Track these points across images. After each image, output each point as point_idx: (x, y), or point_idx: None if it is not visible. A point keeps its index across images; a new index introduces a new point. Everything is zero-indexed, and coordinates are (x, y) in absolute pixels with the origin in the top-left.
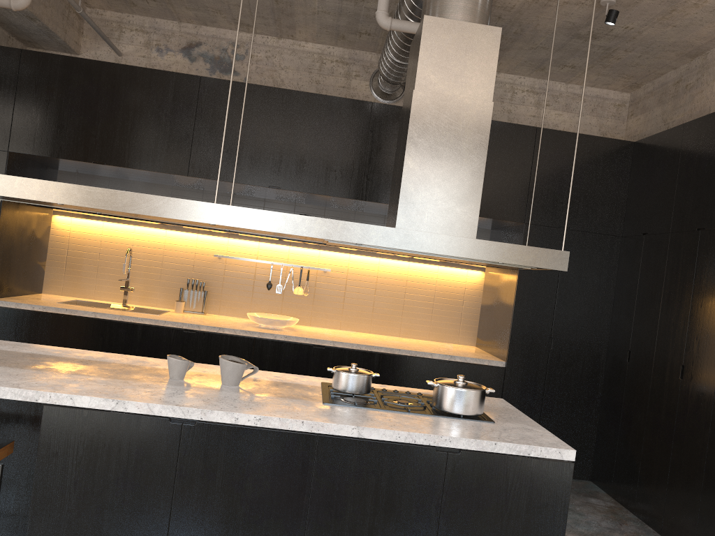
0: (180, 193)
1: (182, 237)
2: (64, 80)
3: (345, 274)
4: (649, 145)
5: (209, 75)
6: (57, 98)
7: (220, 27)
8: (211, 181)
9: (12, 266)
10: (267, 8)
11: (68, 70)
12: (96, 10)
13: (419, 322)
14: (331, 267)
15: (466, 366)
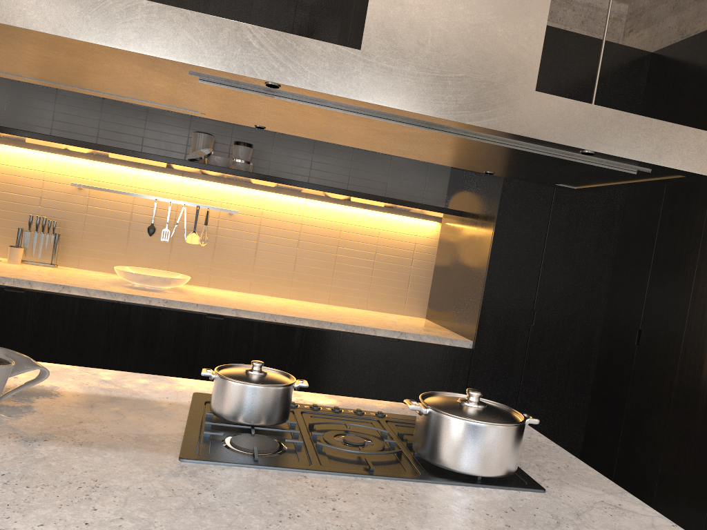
0: (21, 92)
1: (24, 156)
2: None
3: (258, 219)
4: (678, 54)
5: None
6: None
7: None
8: None
9: None
10: None
11: None
12: None
13: (354, 285)
14: (239, 208)
15: (421, 347)
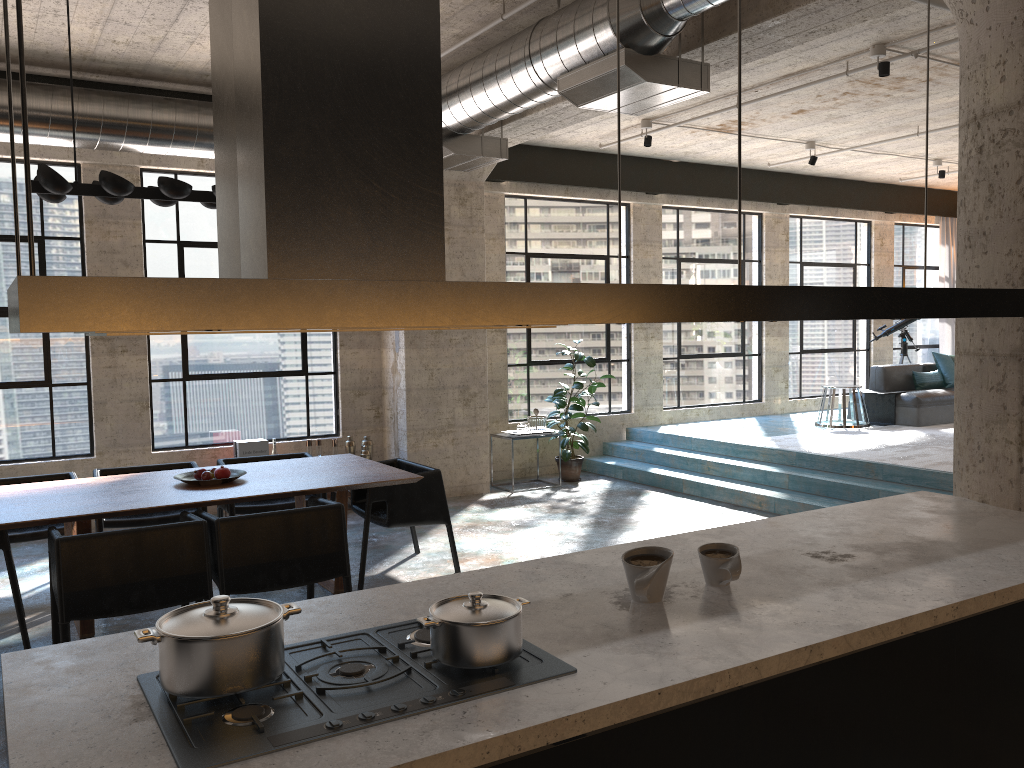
0: None
1: None
2: None
3: None
4: None
5: None
6: None
7: None
8: None
9: None
10: None
11: None
12: None
13: None
14: None
15: None
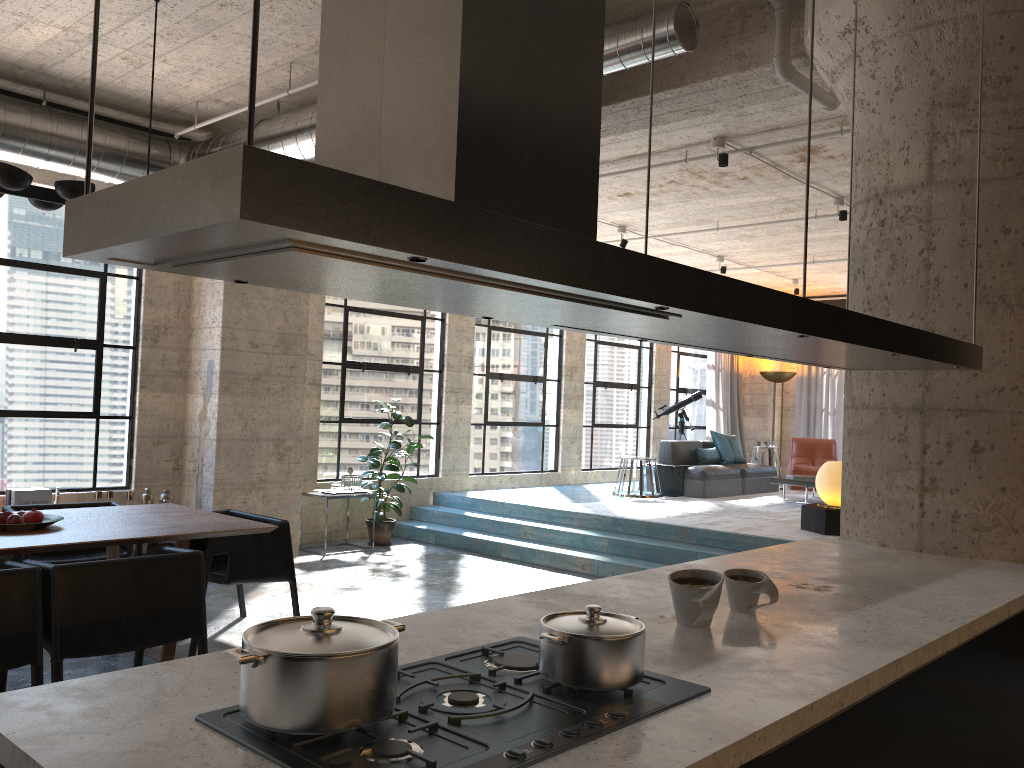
0: None
1: None
2: None
3: None
4: None
5: None
6: None
7: None
8: None
9: None
10: None
11: None
12: None
13: None
14: None
15: None
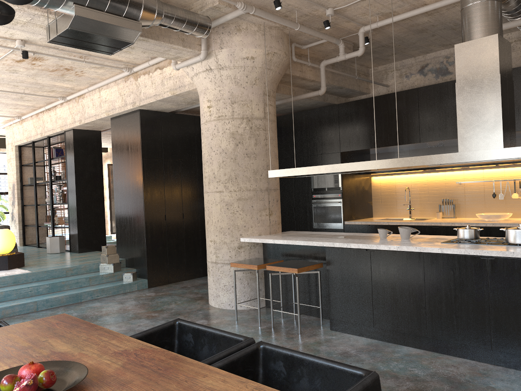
0: (431, 151)
1: (436, 175)
2: (356, 112)
3: None
4: None
5: (435, 80)
6: (355, 121)
7: (436, 51)
8: (435, 142)
9: (353, 205)
10: (452, 33)
11: (357, 106)
12: (373, 68)
13: None
14: None
15: None
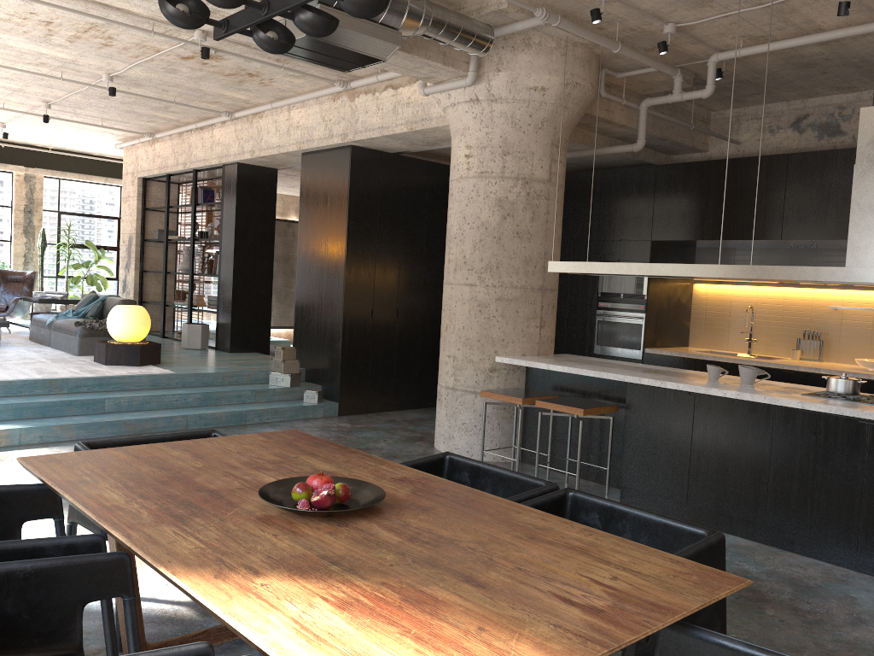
0: (795, 253)
1: (799, 293)
2: (685, 181)
3: None
4: None
5: (817, 142)
6: (680, 195)
7: (825, 95)
8: (805, 241)
9: (660, 324)
10: (854, 73)
11: (687, 172)
12: (718, 111)
13: None
14: None
15: None
